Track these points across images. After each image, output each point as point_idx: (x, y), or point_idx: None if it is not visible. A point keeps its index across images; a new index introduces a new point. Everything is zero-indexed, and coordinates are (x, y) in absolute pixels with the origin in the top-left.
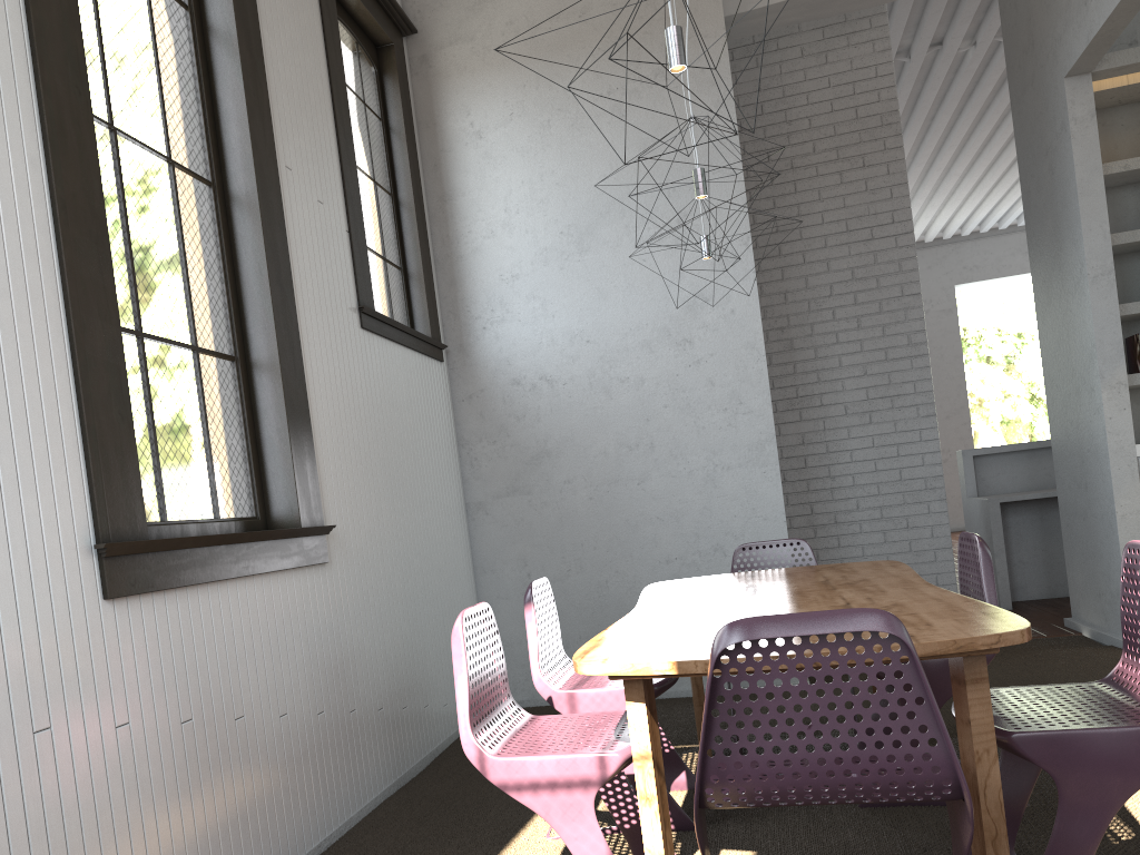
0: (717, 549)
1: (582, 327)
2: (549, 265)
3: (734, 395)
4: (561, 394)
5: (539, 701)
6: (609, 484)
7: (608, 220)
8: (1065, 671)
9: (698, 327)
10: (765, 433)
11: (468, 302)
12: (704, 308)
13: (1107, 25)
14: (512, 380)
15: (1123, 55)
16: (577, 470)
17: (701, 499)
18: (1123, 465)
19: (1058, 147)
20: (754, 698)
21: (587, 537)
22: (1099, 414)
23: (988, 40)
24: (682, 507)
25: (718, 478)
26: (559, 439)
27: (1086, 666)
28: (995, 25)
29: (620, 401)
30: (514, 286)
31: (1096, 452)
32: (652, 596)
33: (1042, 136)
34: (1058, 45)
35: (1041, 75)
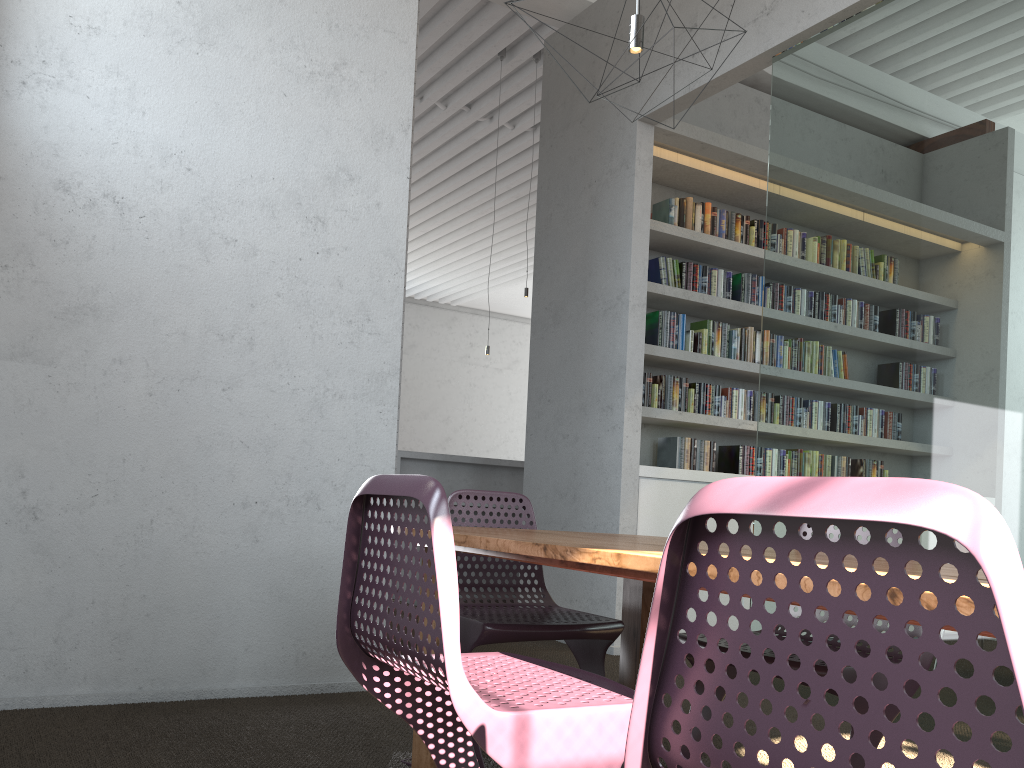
0: (311, 498)
1: (185, 147)
2: (152, 39)
3: (363, 308)
4: (134, 230)
5: (3, 702)
6: (182, 381)
7: (248, 21)
8: (609, 675)
9: (336, 209)
10: (389, 365)
11: (2, 31)
12: (347, 188)
13: (719, 79)
14: (57, 181)
15: (675, 123)
16: (137, 348)
17: (303, 429)
18: (630, 482)
19: (610, 182)
20: (338, 701)
21: (134, 450)
22: (615, 431)
23: (434, 100)
24: (277, 434)
25: (327, 406)
26: (118, 294)
27: (615, 670)
28: (448, 88)
29: (220, 268)
30: (90, 44)
31: (600, 466)
32: (527, 540)
33: (586, 170)
34: (635, 89)
35: (600, 114)
